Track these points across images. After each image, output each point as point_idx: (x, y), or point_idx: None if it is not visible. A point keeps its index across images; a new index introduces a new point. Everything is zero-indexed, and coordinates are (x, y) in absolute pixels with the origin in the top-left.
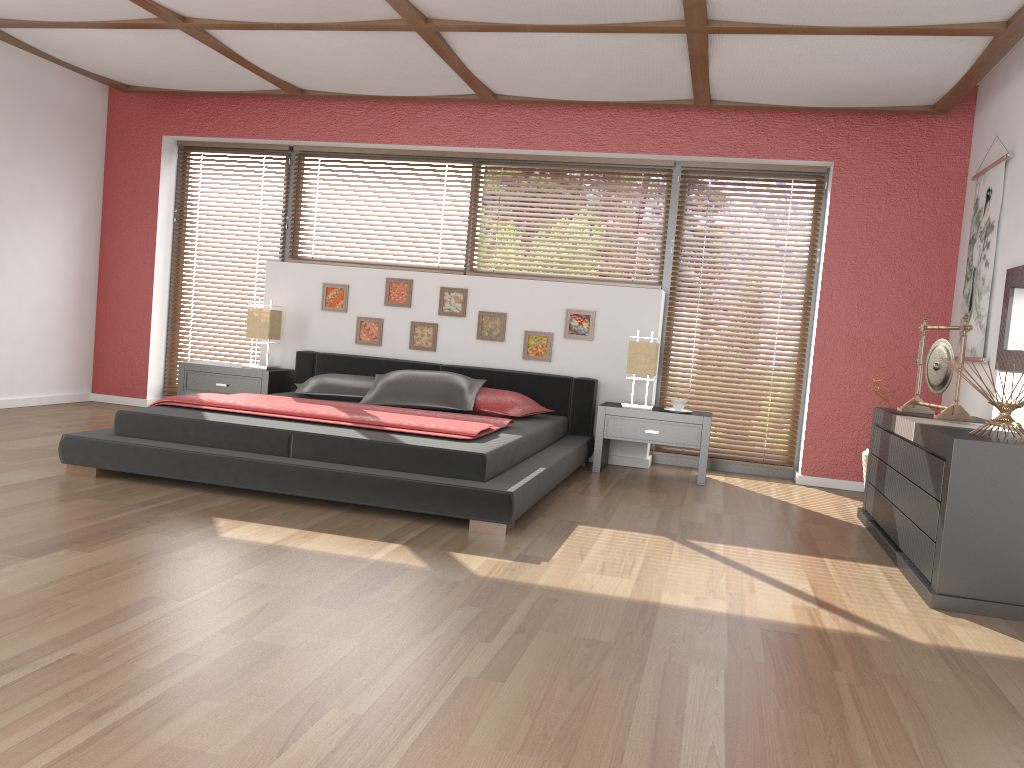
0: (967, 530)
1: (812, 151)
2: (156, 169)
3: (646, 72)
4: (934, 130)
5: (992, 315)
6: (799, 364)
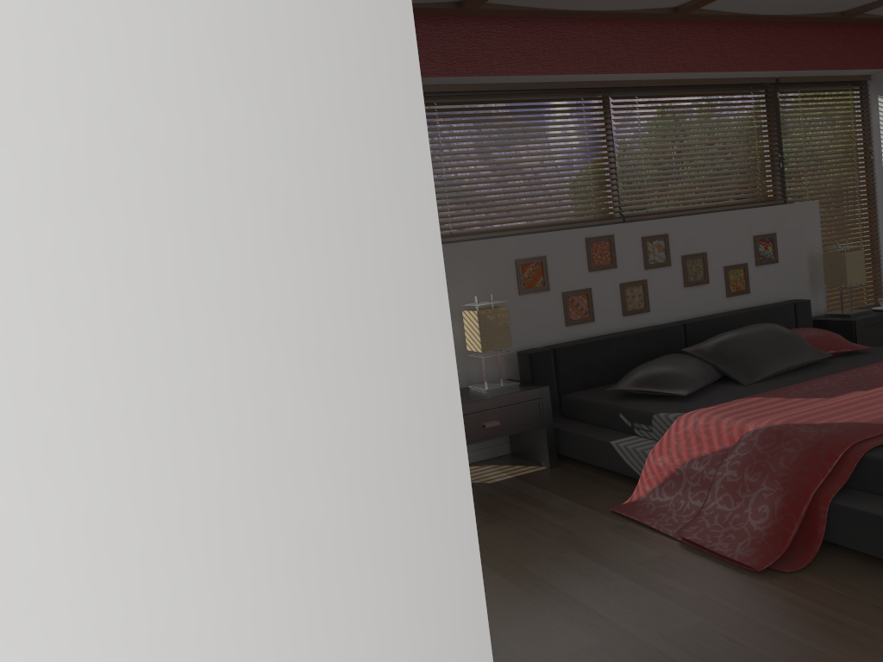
0: None
1: (878, 60)
2: None
3: None
4: None
5: None
6: (874, 249)
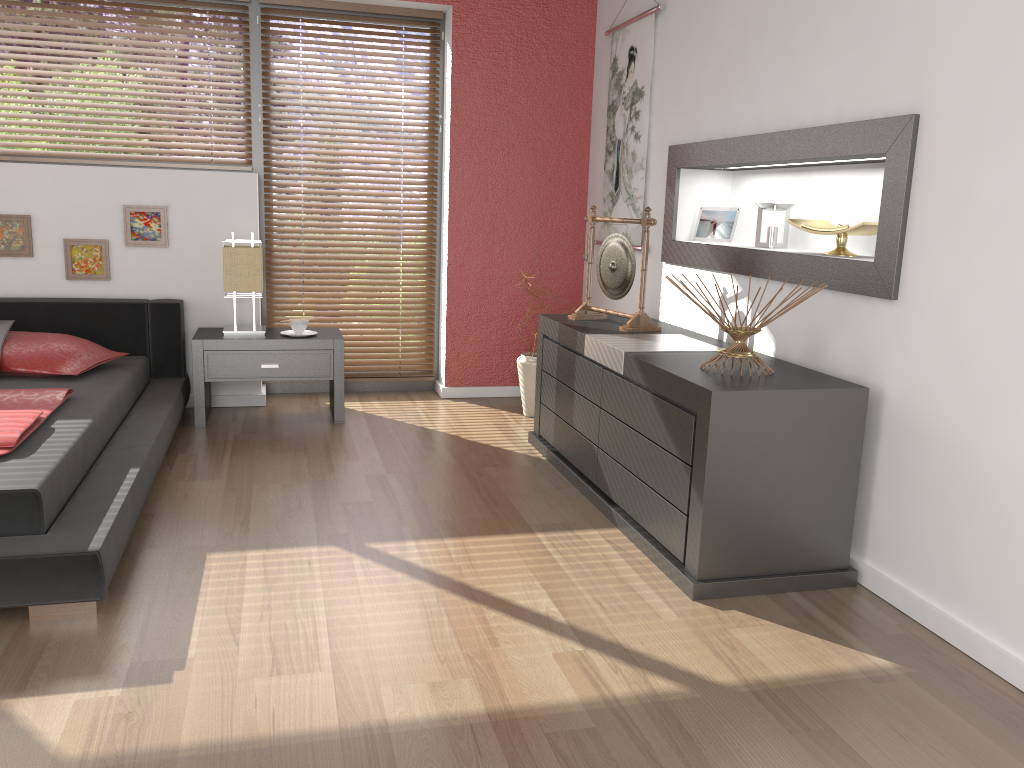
0: (728, 500)
1: None
2: None
3: None
4: None
5: (649, 197)
6: (430, 257)
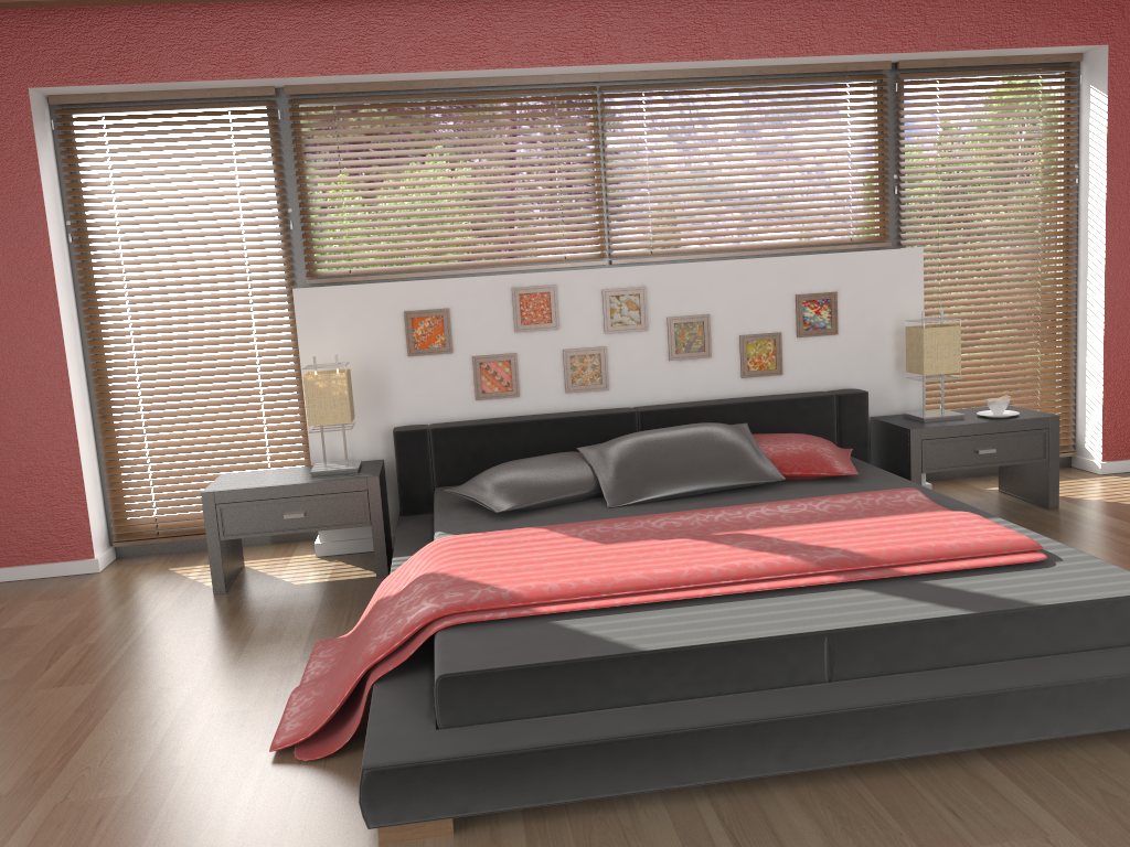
0: None
1: (1081, 32)
2: (28, 152)
3: None
4: None
5: None
6: (1067, 320)
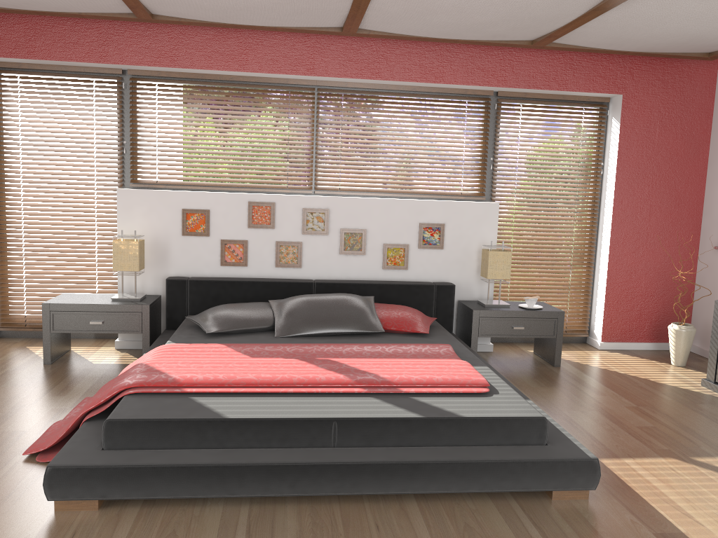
0: None
1: (607, 85)
2: None
3: (540, 19)
4: (692, 71)
5: None
6: (590, 254)
